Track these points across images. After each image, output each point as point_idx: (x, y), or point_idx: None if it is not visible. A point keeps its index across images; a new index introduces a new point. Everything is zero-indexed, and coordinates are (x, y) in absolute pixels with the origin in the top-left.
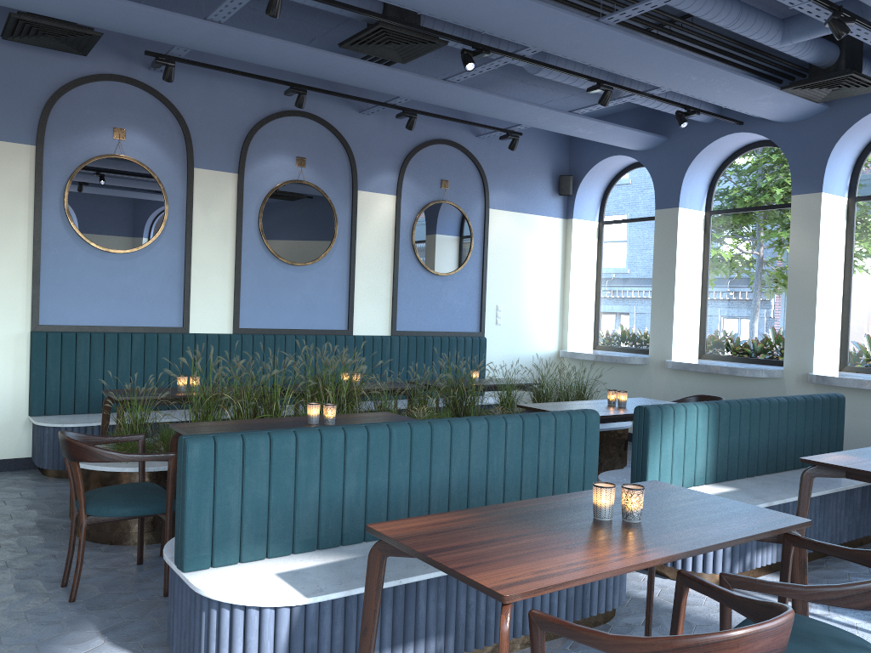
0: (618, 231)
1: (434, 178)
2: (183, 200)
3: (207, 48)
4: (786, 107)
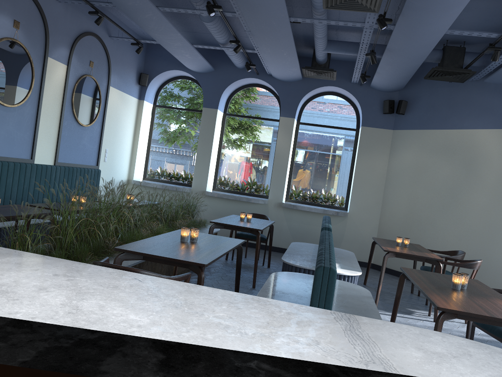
0: (166, 113)
1: (87, 58)
2: None
3: None
4: (292, 75)
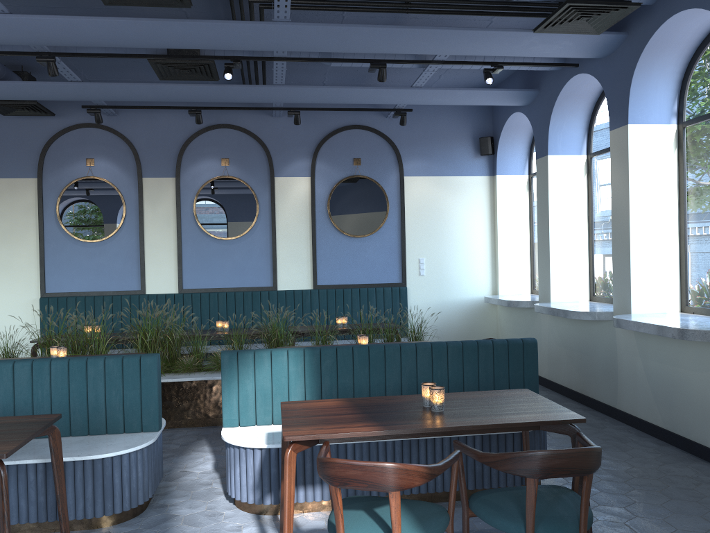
0: None
1: (346, 158)
2: (136, 201)
3: (89, 99)
4: (569, 45)
